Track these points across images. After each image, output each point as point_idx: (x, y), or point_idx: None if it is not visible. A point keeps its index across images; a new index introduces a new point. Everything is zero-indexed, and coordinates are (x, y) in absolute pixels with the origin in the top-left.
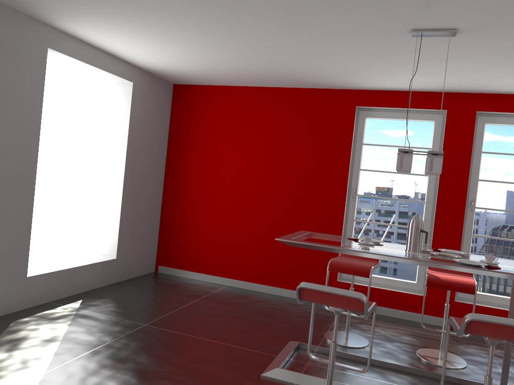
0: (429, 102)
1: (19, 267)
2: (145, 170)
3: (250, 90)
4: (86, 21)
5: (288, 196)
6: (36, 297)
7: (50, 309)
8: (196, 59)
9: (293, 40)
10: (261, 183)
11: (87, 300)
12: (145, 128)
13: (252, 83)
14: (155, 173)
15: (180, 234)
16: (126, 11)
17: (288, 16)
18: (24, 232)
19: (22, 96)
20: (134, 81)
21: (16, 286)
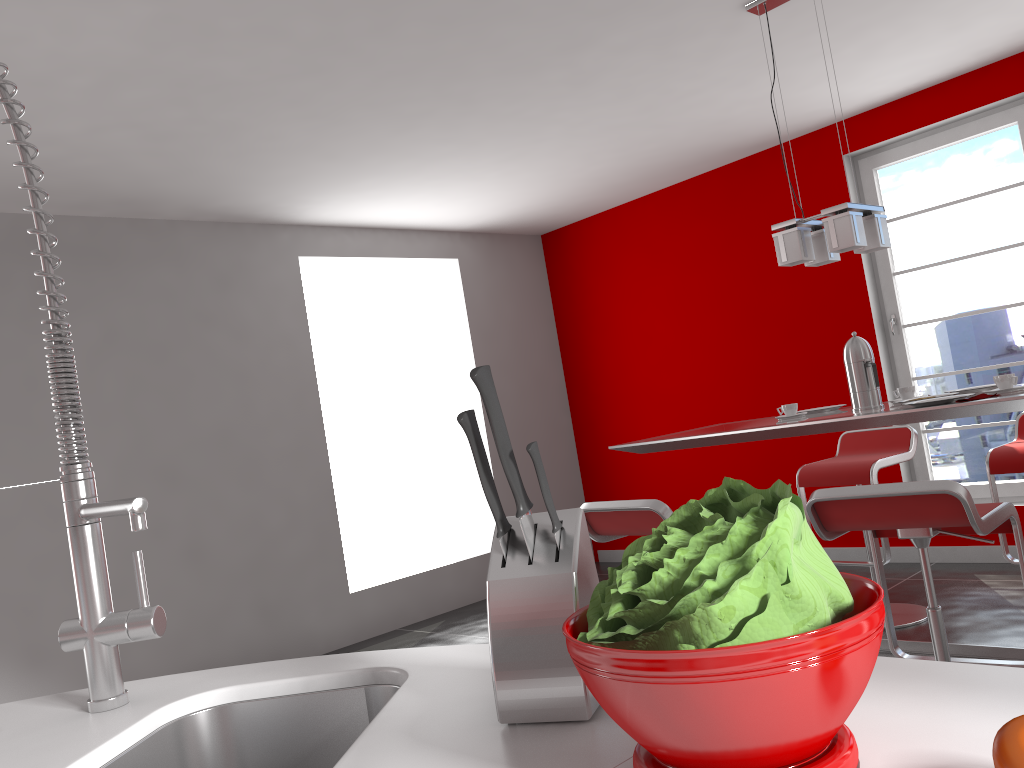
0: (987, 88)
1: (333, 581)
2: (522, 391)
3: (655, 200)
4: (321, 201)
5: (769, 368)
6: (373, 622)
7: (392, 637)
8: (515, 189)
9: (600, 104)
10: (718, 357)
11: (452, 619)
12: (503, 324)
13: (648, 186)
14: (547, 393)
15: (616, 486)
16: (344, 169)
17: (536, 80)
18: (329, 528)
19: (277, 335)
20: (459, 256)
21: (335, 609)
